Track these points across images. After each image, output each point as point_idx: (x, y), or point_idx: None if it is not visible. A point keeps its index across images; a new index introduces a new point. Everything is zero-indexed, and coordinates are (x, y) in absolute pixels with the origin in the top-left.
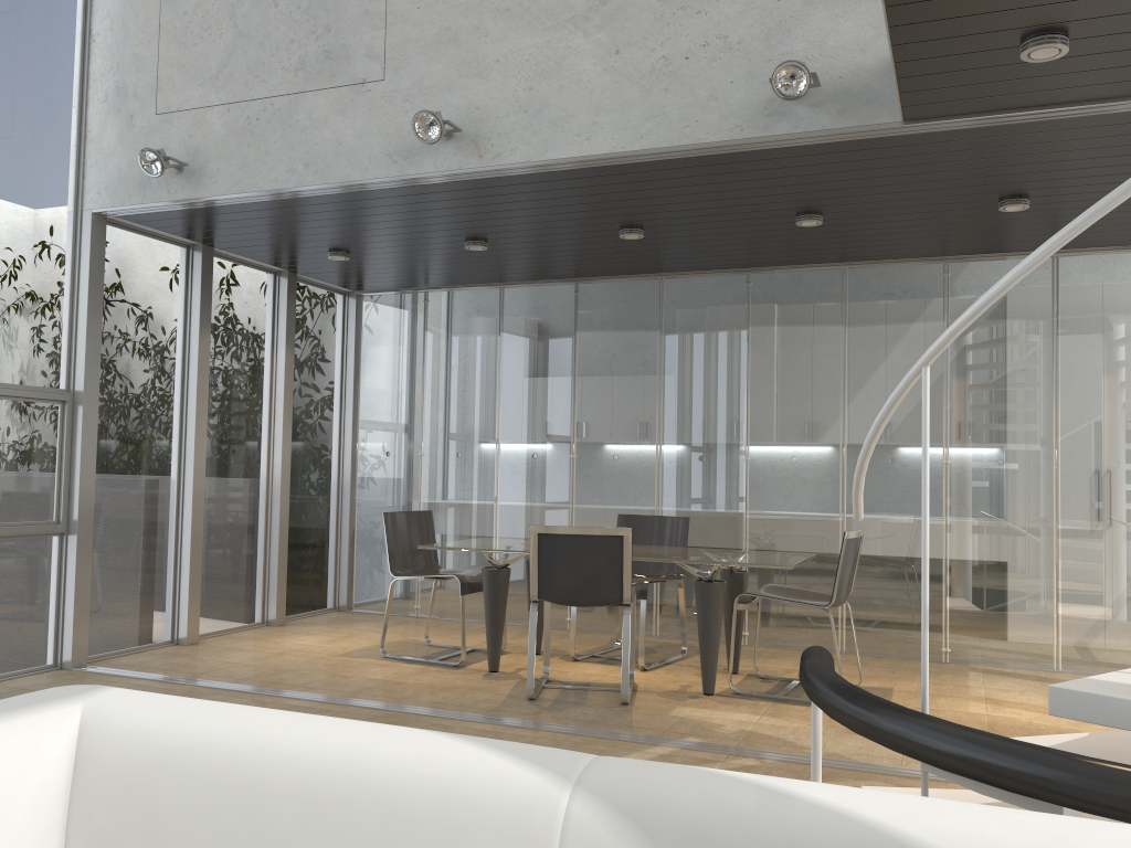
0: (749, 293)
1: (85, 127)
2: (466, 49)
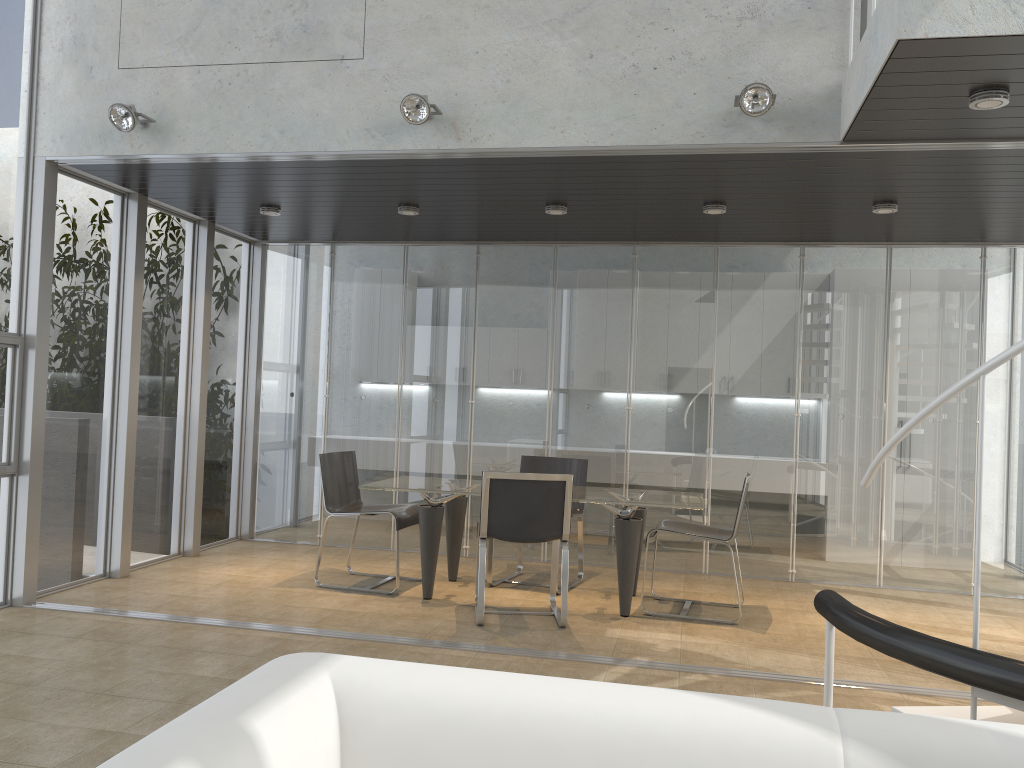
0: (635, 263)
1: (38, 74)
2: (446, 38)
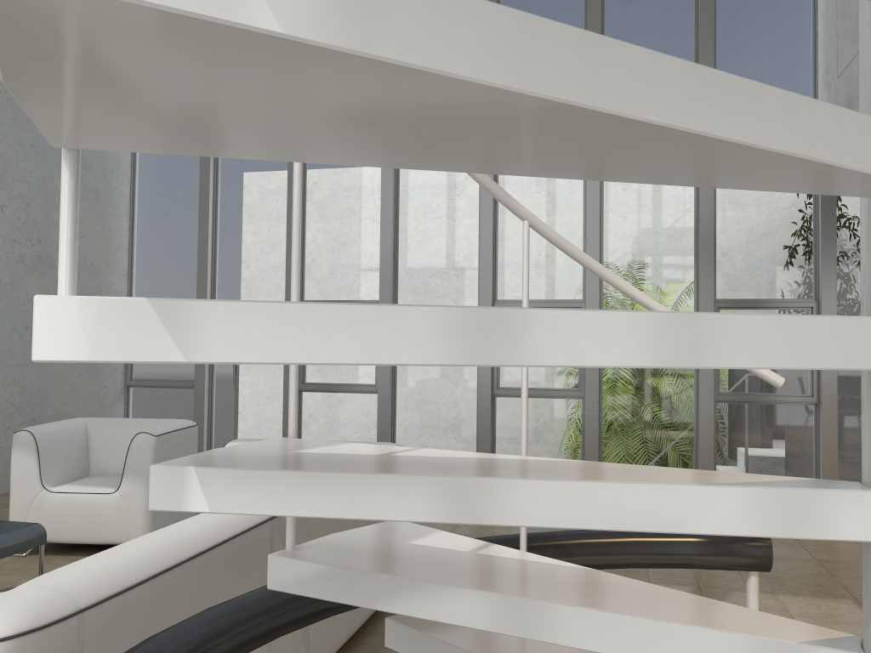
0: None
1: None
2: None
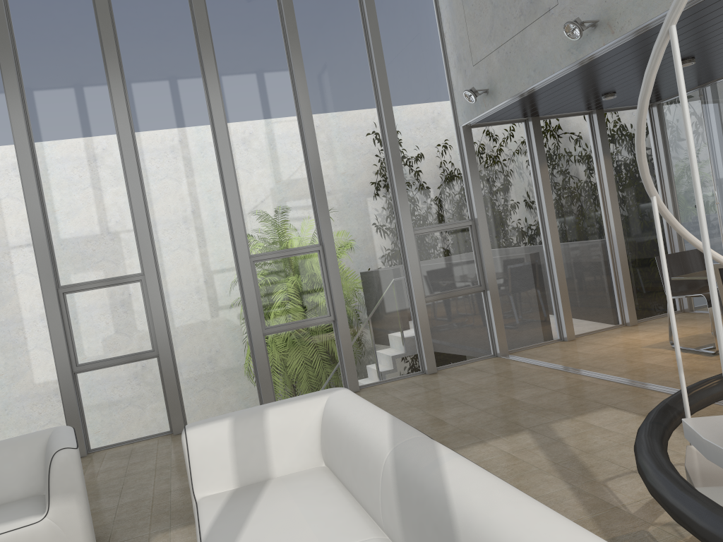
0: None
1: (451, 83)
2: None
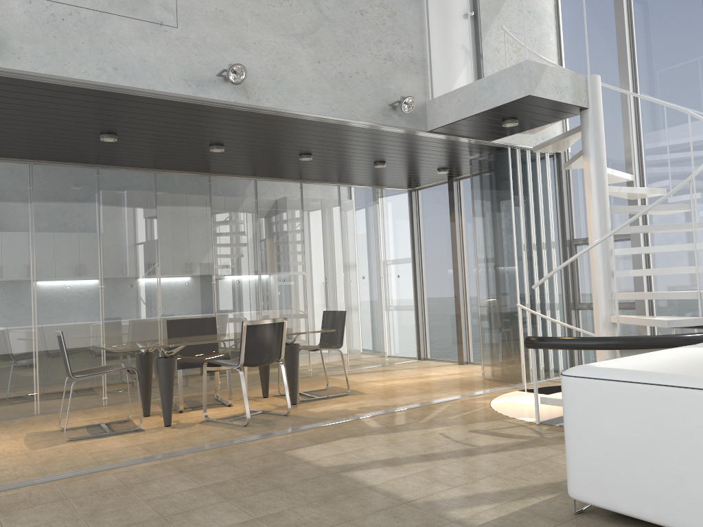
0: (211, 187)
1: None
2: (234, 28)
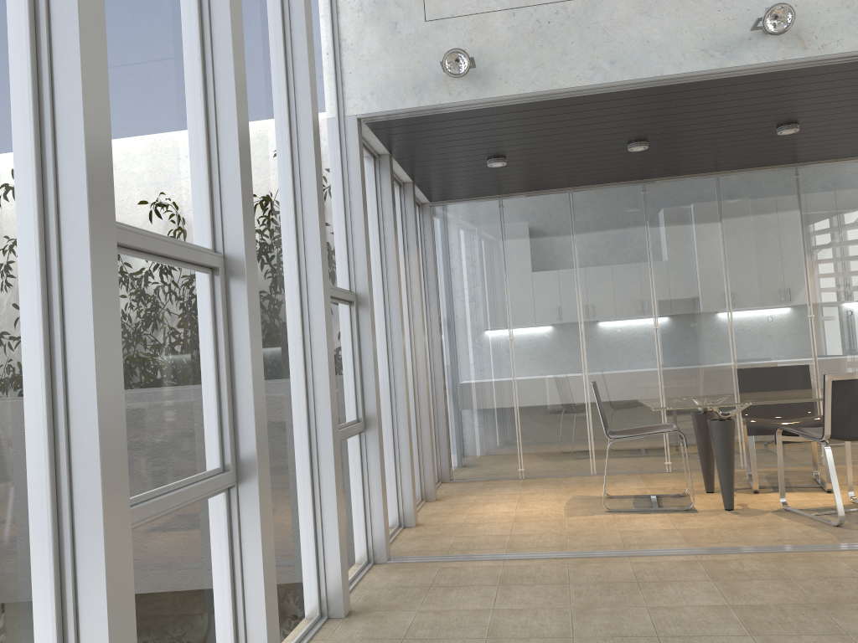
0: (798, 183)
1: (338, 36)
2: None
